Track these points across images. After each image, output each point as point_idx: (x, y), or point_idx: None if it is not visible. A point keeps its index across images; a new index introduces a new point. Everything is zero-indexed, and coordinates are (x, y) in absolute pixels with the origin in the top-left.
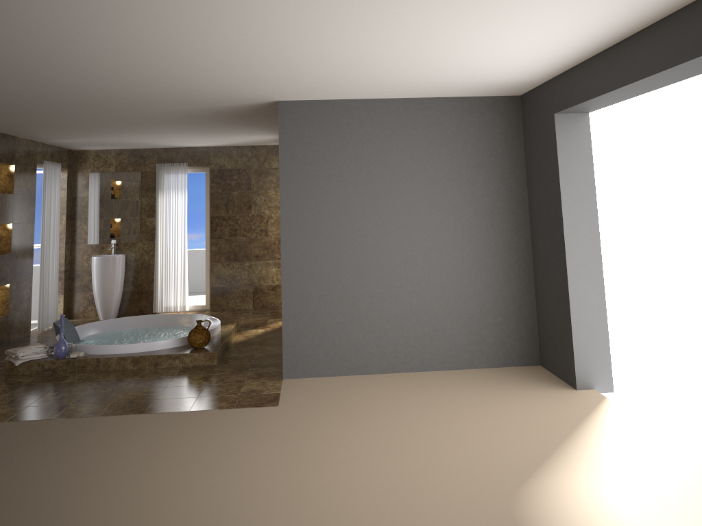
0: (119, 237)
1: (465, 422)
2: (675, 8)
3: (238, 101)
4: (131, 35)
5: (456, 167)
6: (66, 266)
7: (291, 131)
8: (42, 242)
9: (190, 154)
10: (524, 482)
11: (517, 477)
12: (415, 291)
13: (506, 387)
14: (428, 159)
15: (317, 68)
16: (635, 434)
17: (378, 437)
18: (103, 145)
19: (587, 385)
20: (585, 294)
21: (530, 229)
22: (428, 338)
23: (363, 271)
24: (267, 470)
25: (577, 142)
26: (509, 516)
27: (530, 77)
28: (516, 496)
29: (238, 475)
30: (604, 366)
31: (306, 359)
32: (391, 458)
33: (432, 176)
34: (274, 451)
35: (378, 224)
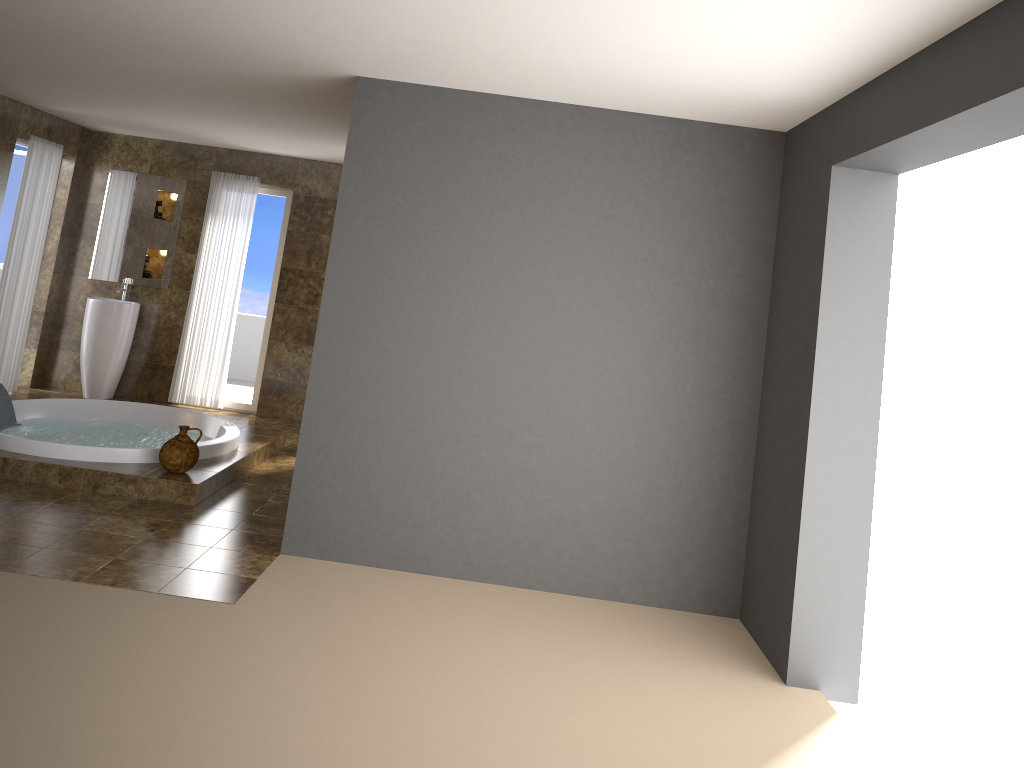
0: (138, 275)
1: (544, 711)
2: None
3: (290, 67)
4: None
5: (648, 240)
6: (50, 305)
7: (369, 132)
8: (7, 260)
9: (267, 165)
10: None
11: None
12: (536, 444)
13: (656, 652)
14: (599, 218)
15: (389, 7)
16: None
17: (364, 711)
18: (131, 128)
19: (807, 680)
20: (834, 509)
21: (762, 371)
22: (545, 532)
23: (452, 393)
24: (110, 739)
25: (867, 224)
26: None
27: (796, 90)
28: None
29: (52, 738)
30: (846, 652)
31: (326, 527)
32: (358, 764)
33: (601, 248)
34: (158, 697)
35: (492, 317)
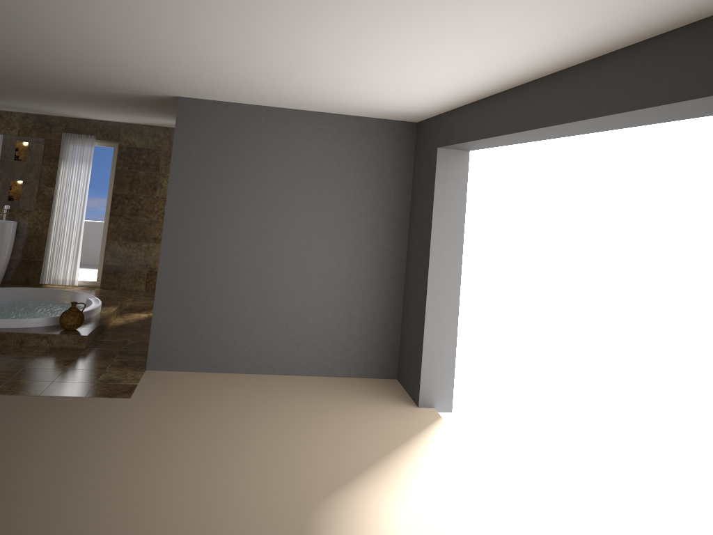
0: (13, 203)
1: (302, 430)
2: (527, 80)
3: (137, 92)
4: (7, 28)
5: (346, 183)
6: None
7: (187, 129)
8: None
9: (100, 127)
10: (330, 494)
11: (325, 489)
12: (288, 298)
13: (355, 399)
14: (319, 173)
15: (208, 77)
16: (449, 456)
17: (214, 439)
18: (6, 107)
19: (428, 403)
20: (440, 319)
21: (407, 250)
22: (295, 344)
23: (240, 273)
24: (93, 464)
25: (455, 177)
26: (301, 526)
27: (419, 110)
28: (317, 507)
29: (64, 467)
30: (447, 388)
31: (172, 353)
32: (217, 461)
33: (321, 189)
34: (108, 444)
35: (262, 230)
